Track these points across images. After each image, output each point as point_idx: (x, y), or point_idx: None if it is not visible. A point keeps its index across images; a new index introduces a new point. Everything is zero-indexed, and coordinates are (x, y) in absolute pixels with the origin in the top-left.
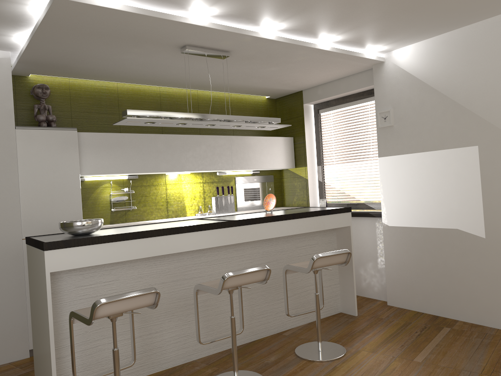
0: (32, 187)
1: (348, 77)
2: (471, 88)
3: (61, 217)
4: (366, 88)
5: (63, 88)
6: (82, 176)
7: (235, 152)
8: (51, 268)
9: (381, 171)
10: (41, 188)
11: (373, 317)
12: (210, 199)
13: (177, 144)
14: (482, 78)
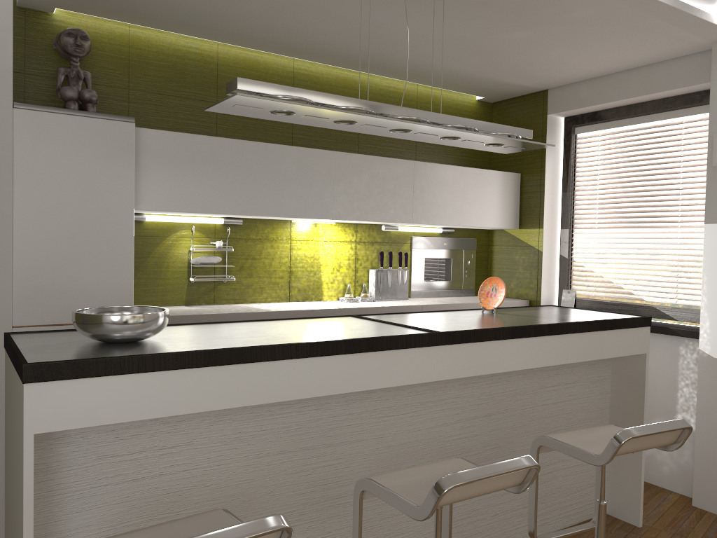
0: (39, 227)
1: (648, 66)
2: None
3: (93, 288)
4: (686, 89)
5: (117, 44)
6: (140, 213)
7: (419, 192)
8: (37, 425)
9: (708, 251)
10: (57, 230)
11: (677, 536)
12: (365, 273)
13: (319, 167)
14: None
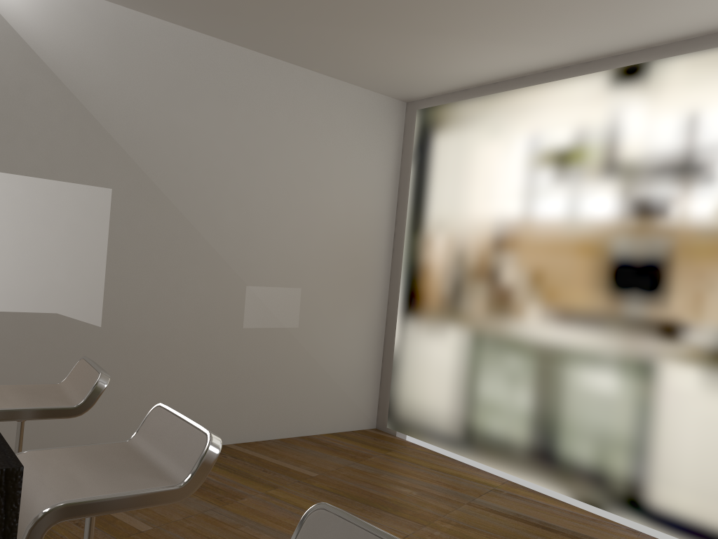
0: None
1: None
2: (116, 101)
3: None
4: None
5: None
6: None
7: None
8: None
9: None
10: None
11: None
12: None
13: None
14: (134, 94)
